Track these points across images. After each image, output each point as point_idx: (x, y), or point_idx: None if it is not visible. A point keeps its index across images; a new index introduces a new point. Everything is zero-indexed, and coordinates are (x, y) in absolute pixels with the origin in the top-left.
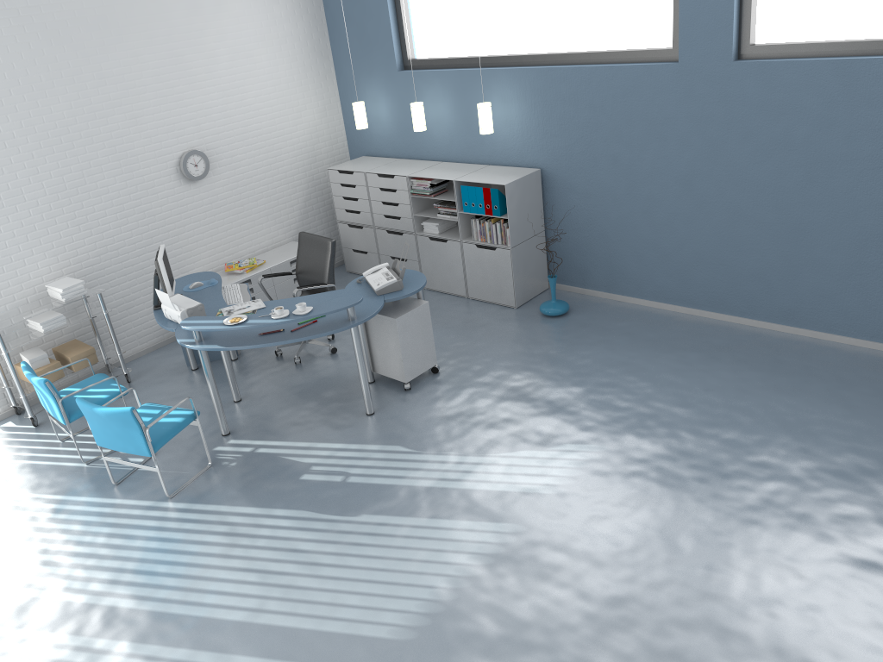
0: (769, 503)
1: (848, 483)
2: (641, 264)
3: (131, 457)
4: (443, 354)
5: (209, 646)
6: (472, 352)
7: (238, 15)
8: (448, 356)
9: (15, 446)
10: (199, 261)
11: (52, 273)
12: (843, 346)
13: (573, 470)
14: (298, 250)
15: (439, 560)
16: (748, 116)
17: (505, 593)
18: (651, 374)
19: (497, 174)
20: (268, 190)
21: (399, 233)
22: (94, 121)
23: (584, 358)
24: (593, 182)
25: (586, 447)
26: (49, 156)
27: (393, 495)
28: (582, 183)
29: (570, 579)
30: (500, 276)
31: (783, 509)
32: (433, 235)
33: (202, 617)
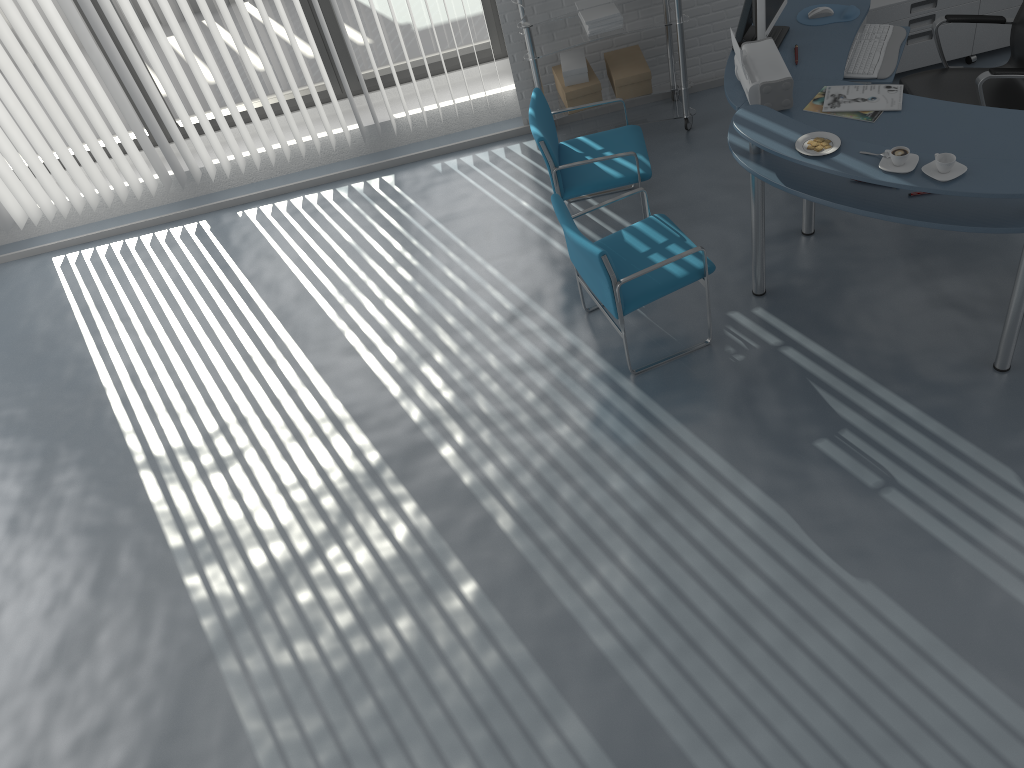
0: None
1: None
2: None
3: None
4: None
5: (550, 666)
6: None
7: None
8: None
9: (520, 186)
10: None
11: None
12: None
13: None
14: None
15: None
16: None
17: None
18: None
19: None
20: None
21: None
22: None
23: None
24: None
25: None
26: None
27: (940, 574)
28: None
29: None
30: None
31: None
32: None
33: (566, 611)
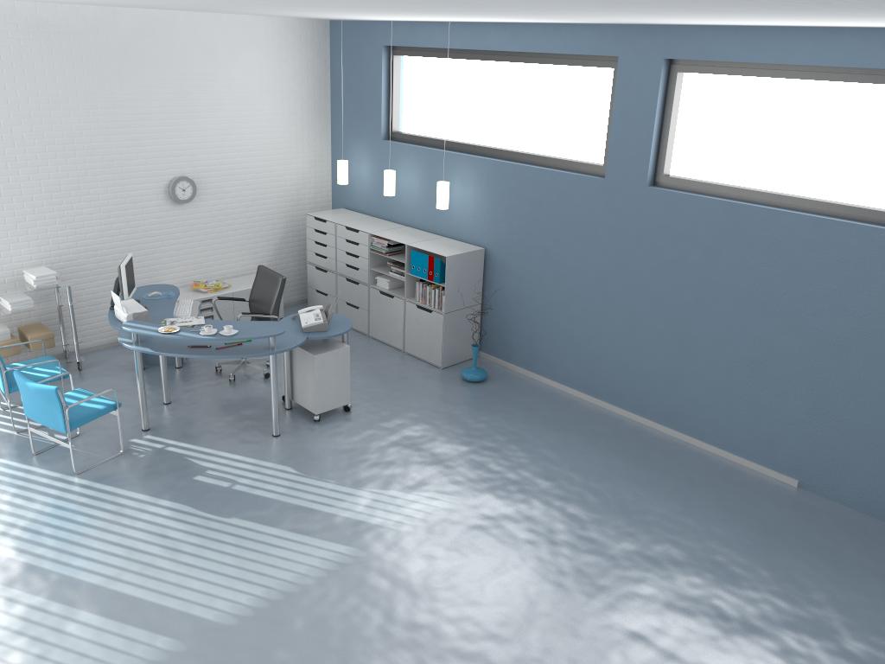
0: (579, 572)
1: (654, 568)
2: (556, 349)
3: (57, 433)
4: (361, 396)
5: (62, 599)
6: (387, 400)
7: (248, 67)
8: (364, 399)
9: None
10: (171, 274)
11: (32, 261)
12: (709, 453)
13: (428, 514)
14: (255, 280)
15: (281, 566)
16: (654, 236)
17: (325, 603)
18: (532, 447)
19: (446, 246)
20: (248, 222)
21: (360, 282)
22: (98, 137)
23: (480, 422)
24: (526, 268)
25: (447, 498)
26: (51, 160)
27: (266, 506)
28: (517, 267)
29: (383, 602)
30: (432, 337)
31: (588, 579)
32: (383, 290)
33: (65, 575)
